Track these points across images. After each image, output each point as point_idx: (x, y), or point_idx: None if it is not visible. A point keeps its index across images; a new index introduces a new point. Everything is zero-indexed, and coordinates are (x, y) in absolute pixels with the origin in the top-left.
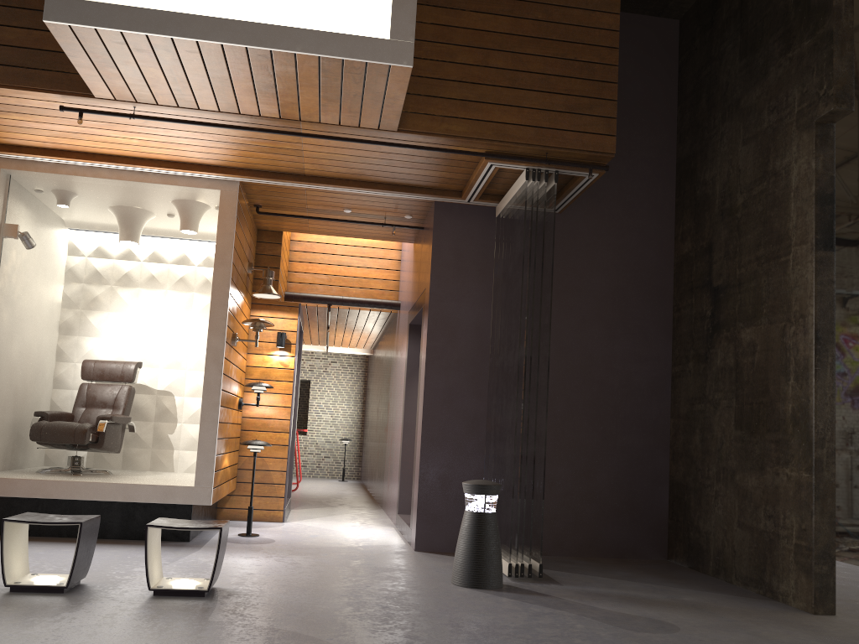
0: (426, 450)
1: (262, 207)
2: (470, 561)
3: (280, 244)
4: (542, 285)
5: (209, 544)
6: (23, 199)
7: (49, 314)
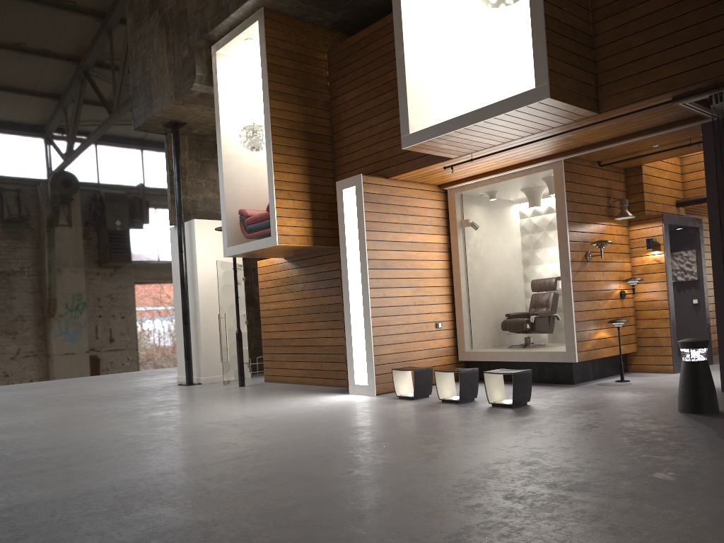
0: (720, 316)
1: (603, 161)
2: (681, 394)
3: (641, 174)
4: None
5: (582, 386)
6: (474, 202)
7: (511, 257)
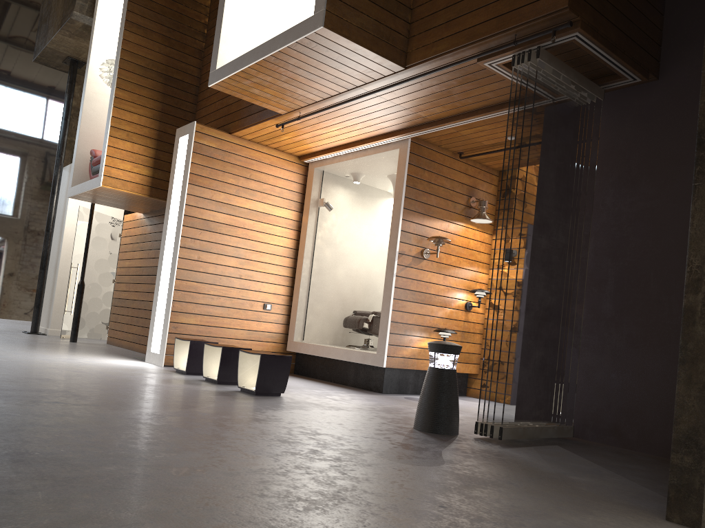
0: None
1: (465, 153)
2: (418, 406)
3: None
4: (519, 161)
5: (386, 395)
6: (340, 183)
7: (378, 253)
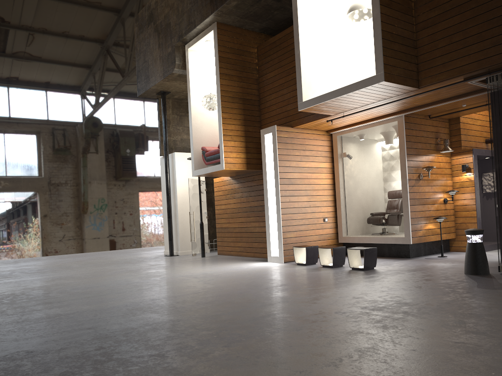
0: None
1: (432, 115)
2: (466, 263)
3: (459, 123)
4: (500, 132)
5: (414, 259)
6: (350, 141)
7: (375, 176)
